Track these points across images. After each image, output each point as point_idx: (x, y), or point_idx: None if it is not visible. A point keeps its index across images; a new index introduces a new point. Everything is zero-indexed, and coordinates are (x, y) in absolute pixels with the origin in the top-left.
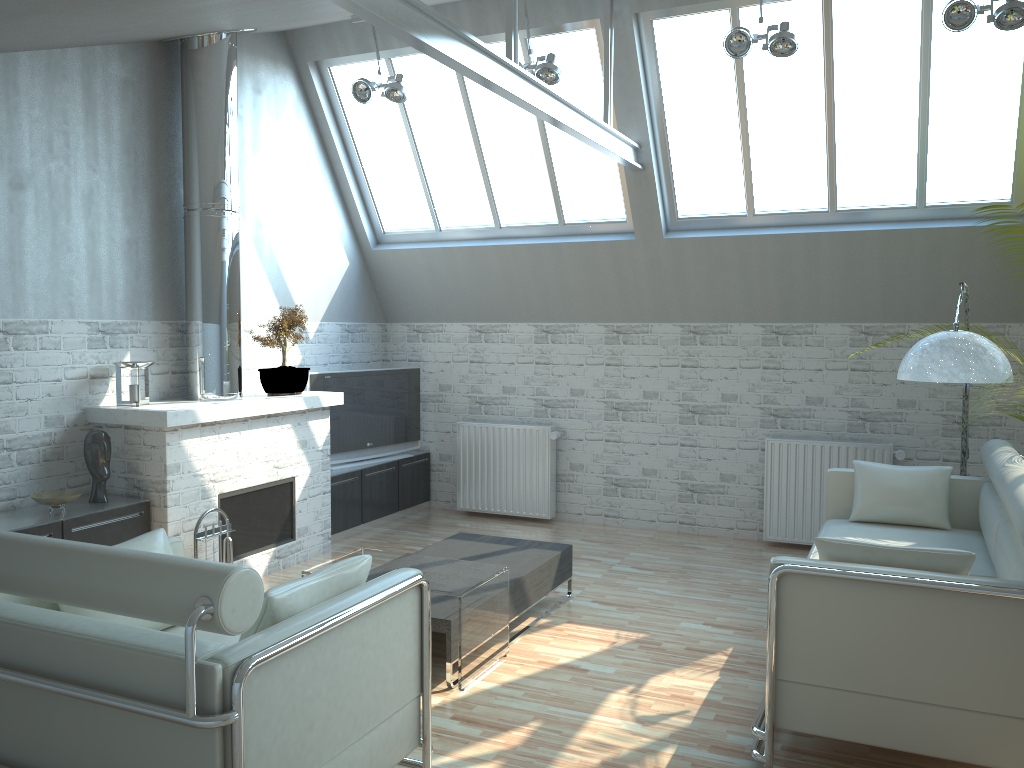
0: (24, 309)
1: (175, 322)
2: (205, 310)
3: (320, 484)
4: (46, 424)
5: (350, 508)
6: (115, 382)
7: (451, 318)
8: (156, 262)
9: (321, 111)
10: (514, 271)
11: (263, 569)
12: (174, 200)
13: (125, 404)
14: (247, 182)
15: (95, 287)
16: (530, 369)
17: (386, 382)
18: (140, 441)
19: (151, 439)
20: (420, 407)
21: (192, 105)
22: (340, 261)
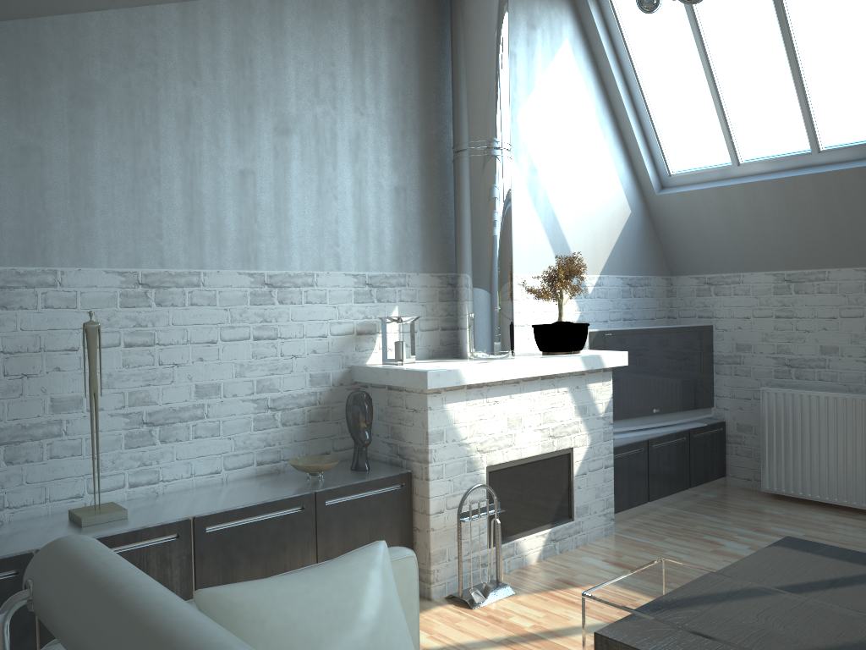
0: (289, 261)
1: (445, 275)
2: (474, 259)
3: (601, 456)
4: (311, 383)
5: (635, 484)
6: (382, 339)
7: (750, 267)
8: (425, 210)
9: (599, 44)
10: (838, 204)
11: (537, 553)
12: (444, 144)
13: (390, 362)
14: (520, 124)
15: (362, 237)
16: (859, 324)
17: (674, 341)
18: (402, 404)
19: (413, 402)
20: (712, 369)
21: (460, 37)
22: (621, 209)
